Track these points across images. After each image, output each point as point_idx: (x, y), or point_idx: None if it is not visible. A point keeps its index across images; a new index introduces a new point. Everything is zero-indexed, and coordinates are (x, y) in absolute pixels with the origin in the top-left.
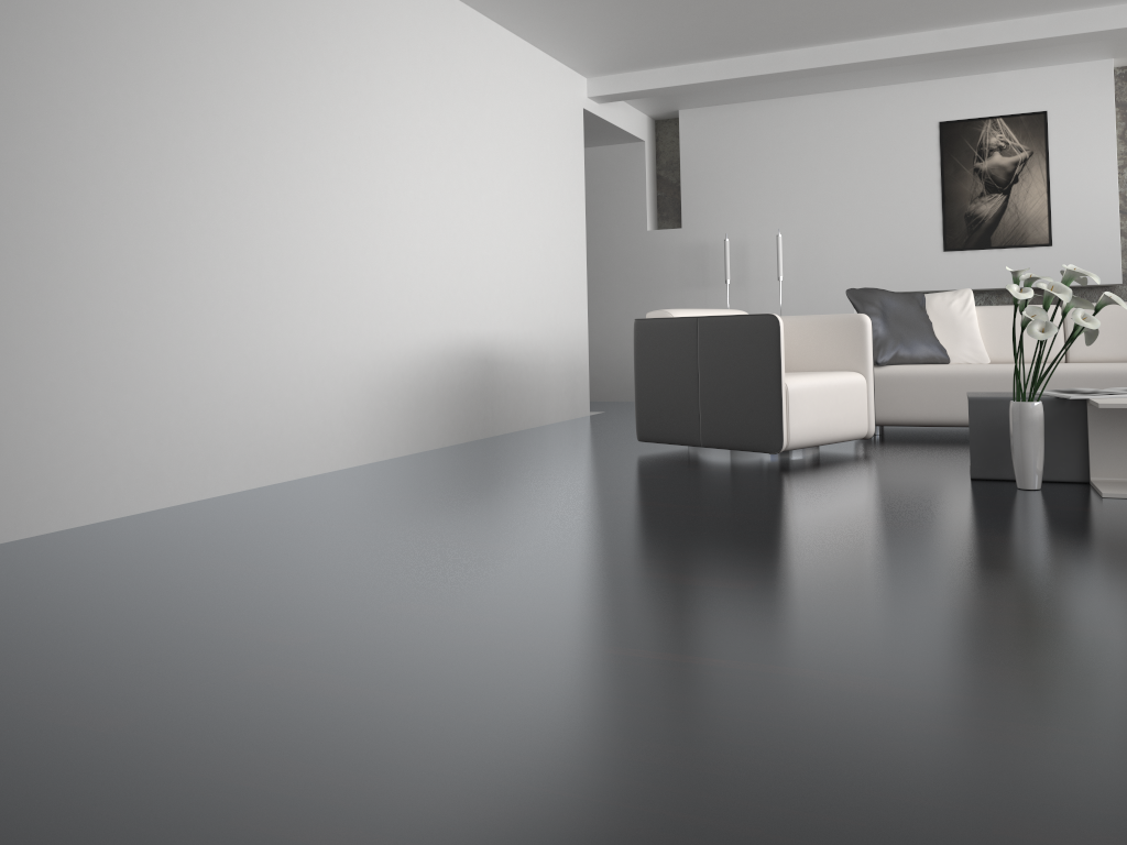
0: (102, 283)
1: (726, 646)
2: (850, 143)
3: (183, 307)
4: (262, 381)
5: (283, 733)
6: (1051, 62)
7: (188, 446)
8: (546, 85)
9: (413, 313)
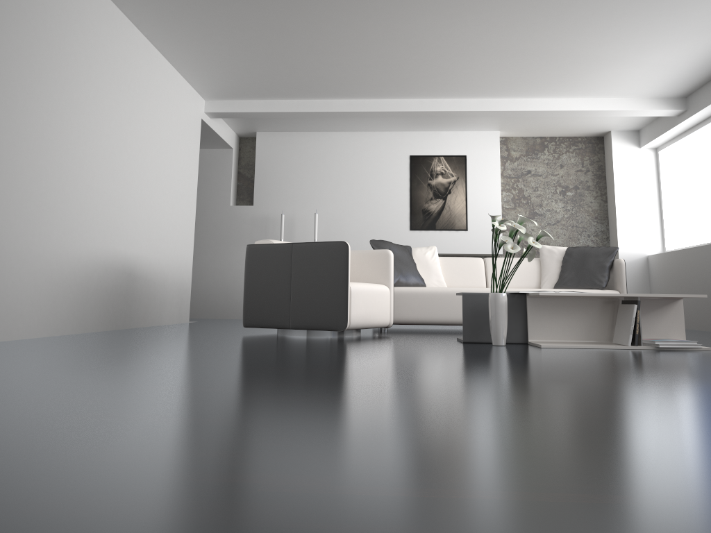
0: None
1: (417, 394)
2: (359, 162)
3: None
4: None
5: (143, 439)
6: (469, 128)
7: None
8: (182, 98)
9: (87, 230)
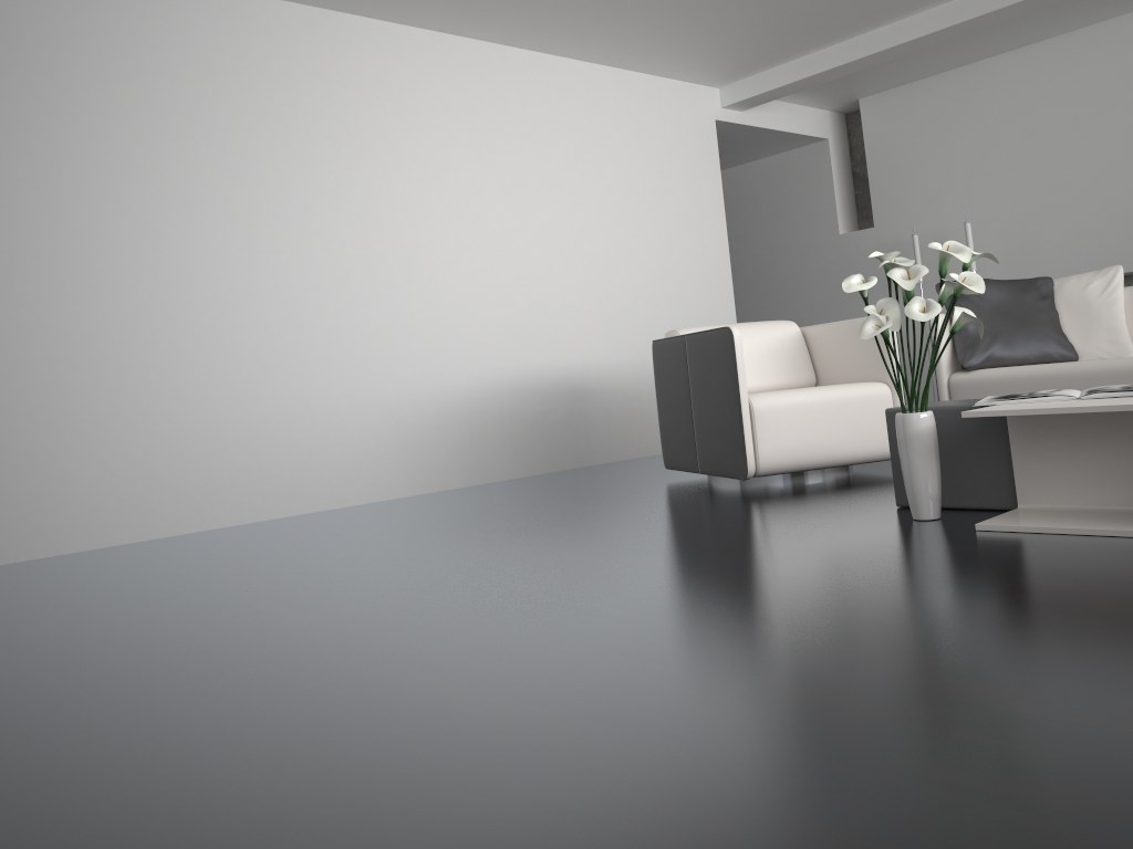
0: (82, 355)
1: (114, 676)
2: (1050, 102)
3: (170, 368)
4: (266, 426)
5: None
6: None
7: (182, 485)
8: (651, 106)
9: (462, 351)
